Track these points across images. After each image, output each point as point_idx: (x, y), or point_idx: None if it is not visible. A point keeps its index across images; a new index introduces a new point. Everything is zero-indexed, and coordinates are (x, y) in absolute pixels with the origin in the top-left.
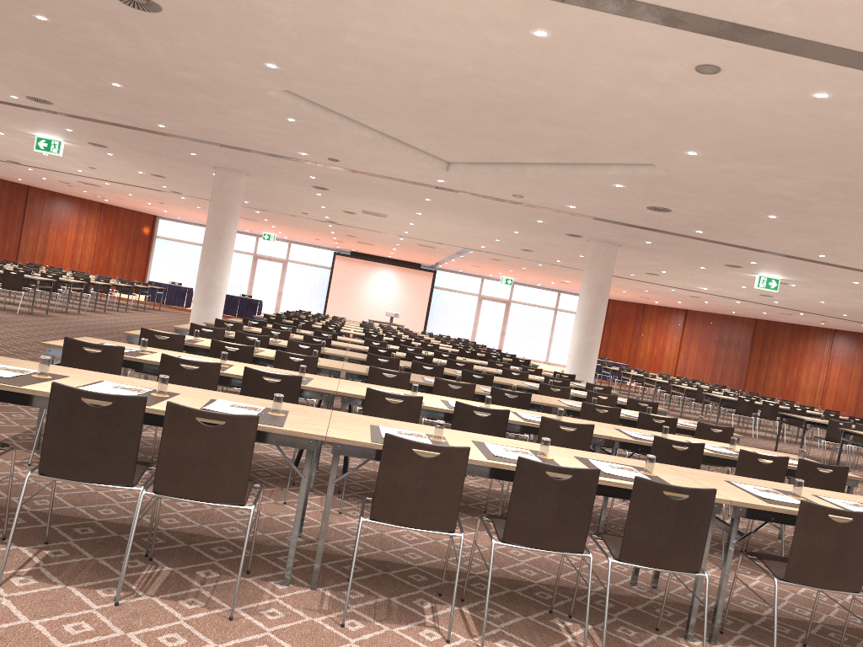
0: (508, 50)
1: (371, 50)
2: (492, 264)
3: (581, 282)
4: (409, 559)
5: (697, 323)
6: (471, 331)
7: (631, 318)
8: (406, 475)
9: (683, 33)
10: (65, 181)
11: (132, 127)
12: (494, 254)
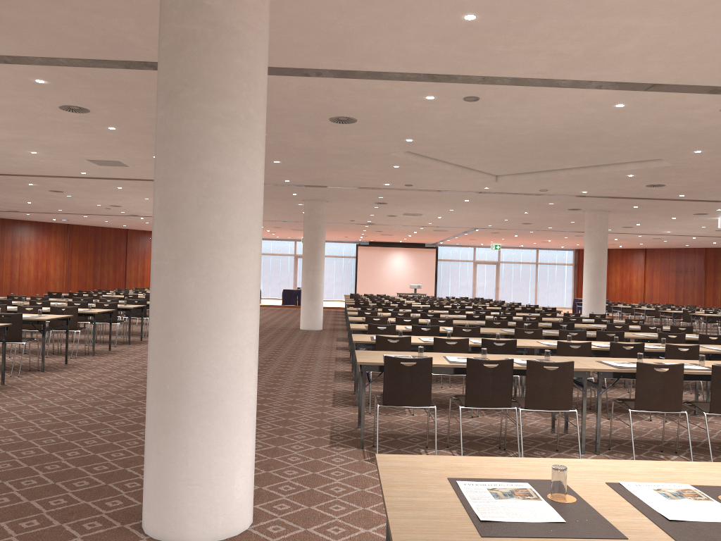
0: (591, 115)
1: (490, 125)
2: (489, 236)
3: (560, 240)
4: (623, 437)
5: (656, 258)
6: (472, 290)
7: None
8: (652, 383)
9: (720, 95)
10: None
11: None
12: (495, 229)
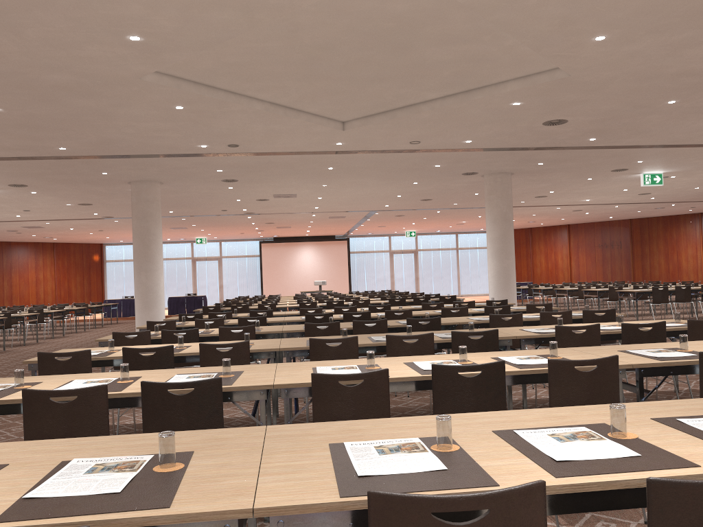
0: None
1: None
2: (396, 221)
3: (475, 220)
4: None
5: (580, 233)
6: (390, 283)
7: (523, 242)
8: None
9: None
10: (12, 229)
11: (37, 157)
12: (397, 211)
